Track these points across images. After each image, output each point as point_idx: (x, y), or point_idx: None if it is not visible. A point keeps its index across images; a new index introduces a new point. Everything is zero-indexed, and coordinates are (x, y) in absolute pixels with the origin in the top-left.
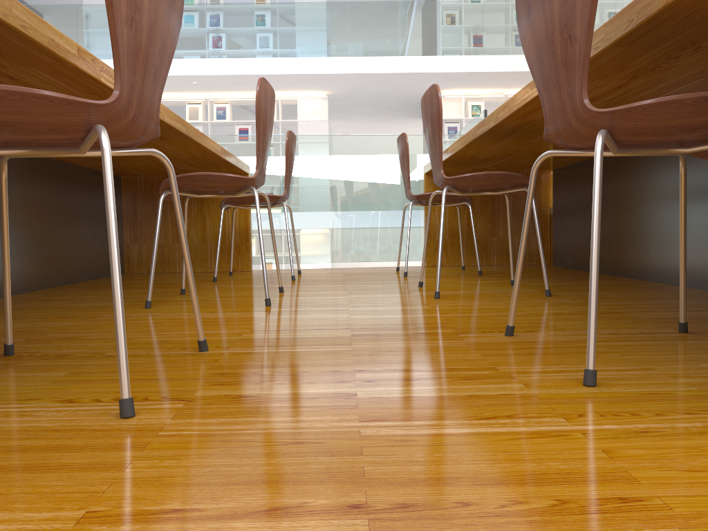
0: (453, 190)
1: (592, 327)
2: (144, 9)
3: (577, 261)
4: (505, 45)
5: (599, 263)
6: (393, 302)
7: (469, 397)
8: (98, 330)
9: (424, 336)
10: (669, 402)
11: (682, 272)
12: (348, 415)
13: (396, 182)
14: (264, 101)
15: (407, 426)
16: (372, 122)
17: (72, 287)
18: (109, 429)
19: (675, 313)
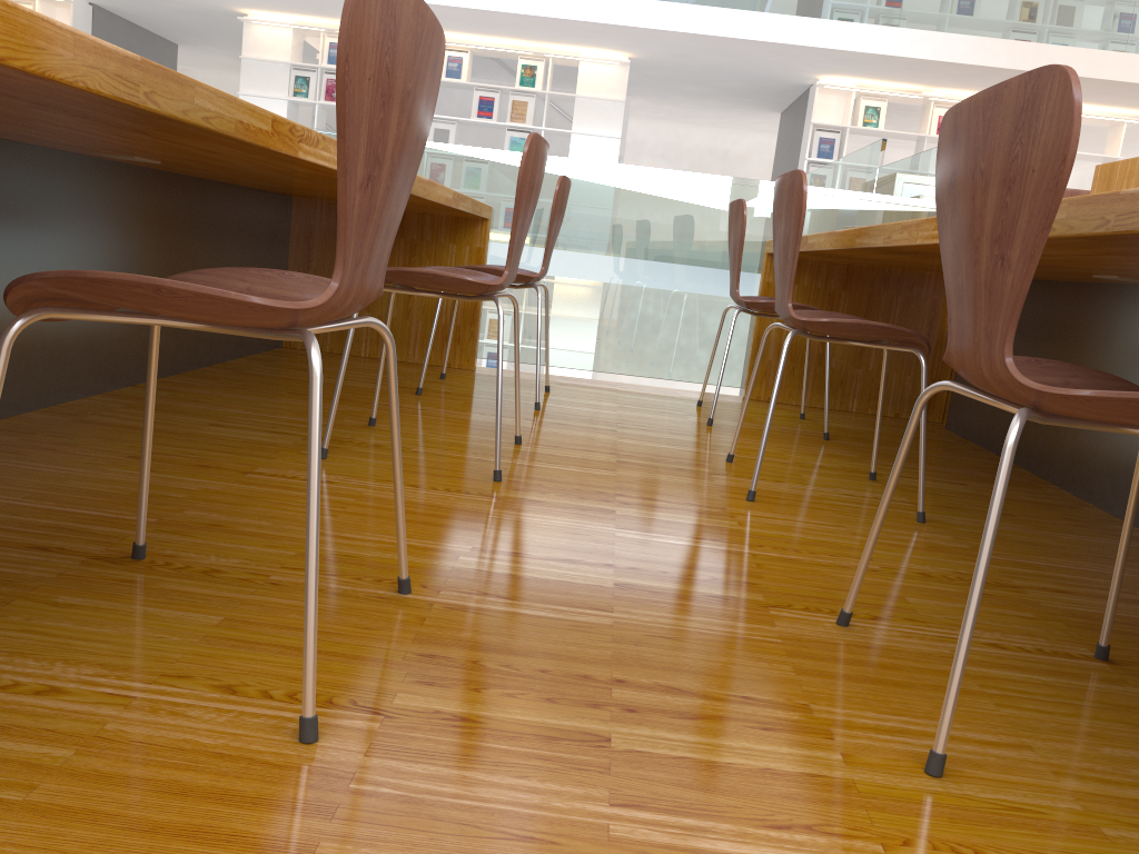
0: (802, 335)
1: (952, 696)
2: (387, 156)
3: (984, 434)
4: (938, 14)
5: (1017, 448)
6: (682, 501)
7: (762, 774)
8: (255, 511)
9: (719, 605)
10: (1034, 834)
11: (1117, 577)
12: (595, 788)
13: (718, 260)
14: (532, 168)
15: (671, 826)
16: (696, 107)
17: (207, 379)
18: (287, 765)
19: (1104, 604)
